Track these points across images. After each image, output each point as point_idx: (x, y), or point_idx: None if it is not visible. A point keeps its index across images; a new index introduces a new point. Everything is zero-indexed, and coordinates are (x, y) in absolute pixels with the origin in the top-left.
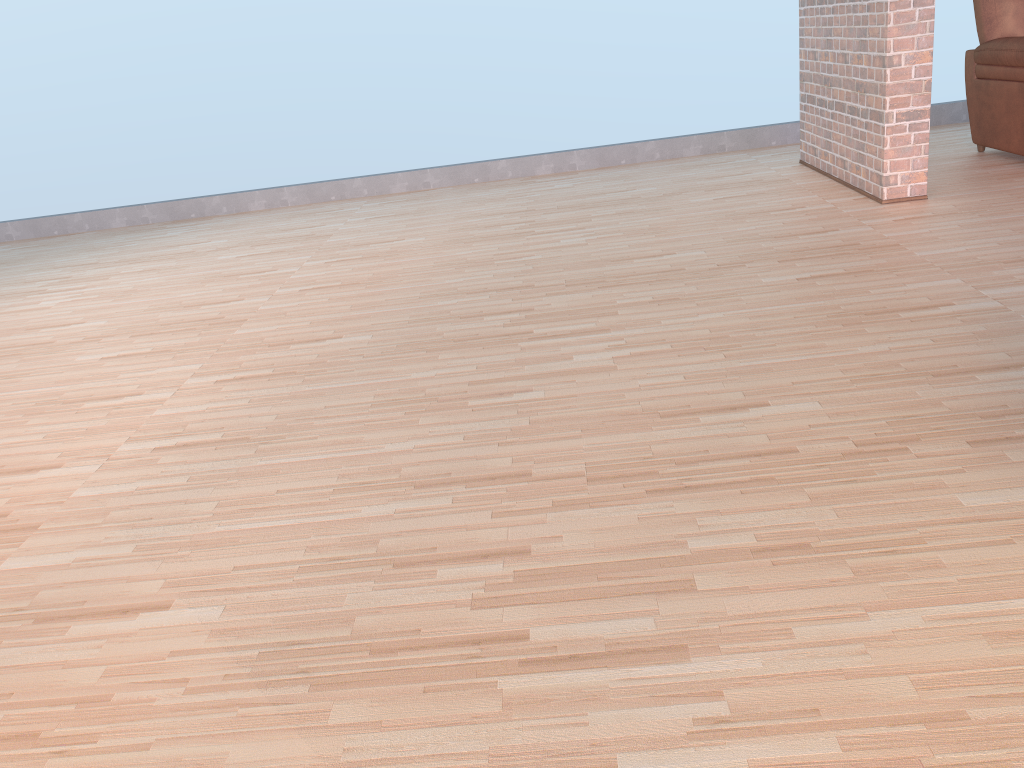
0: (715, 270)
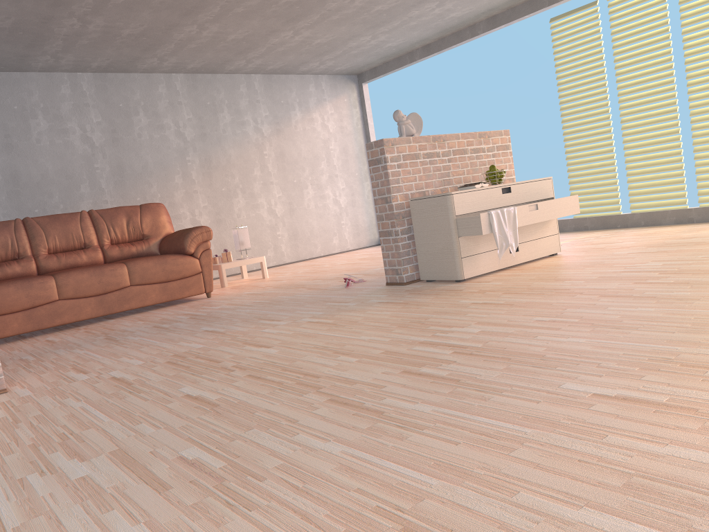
0: (249, 367)
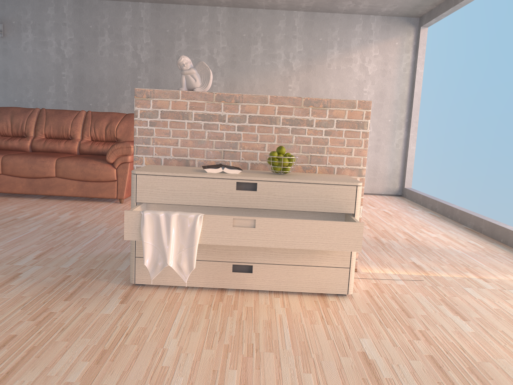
0: None
